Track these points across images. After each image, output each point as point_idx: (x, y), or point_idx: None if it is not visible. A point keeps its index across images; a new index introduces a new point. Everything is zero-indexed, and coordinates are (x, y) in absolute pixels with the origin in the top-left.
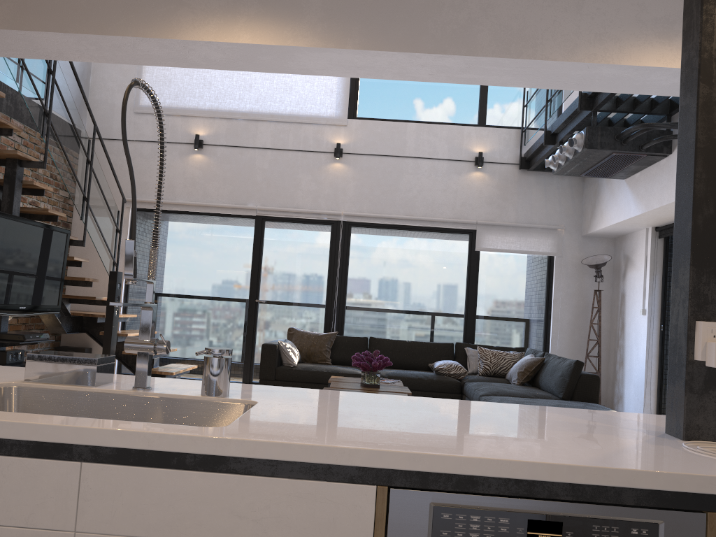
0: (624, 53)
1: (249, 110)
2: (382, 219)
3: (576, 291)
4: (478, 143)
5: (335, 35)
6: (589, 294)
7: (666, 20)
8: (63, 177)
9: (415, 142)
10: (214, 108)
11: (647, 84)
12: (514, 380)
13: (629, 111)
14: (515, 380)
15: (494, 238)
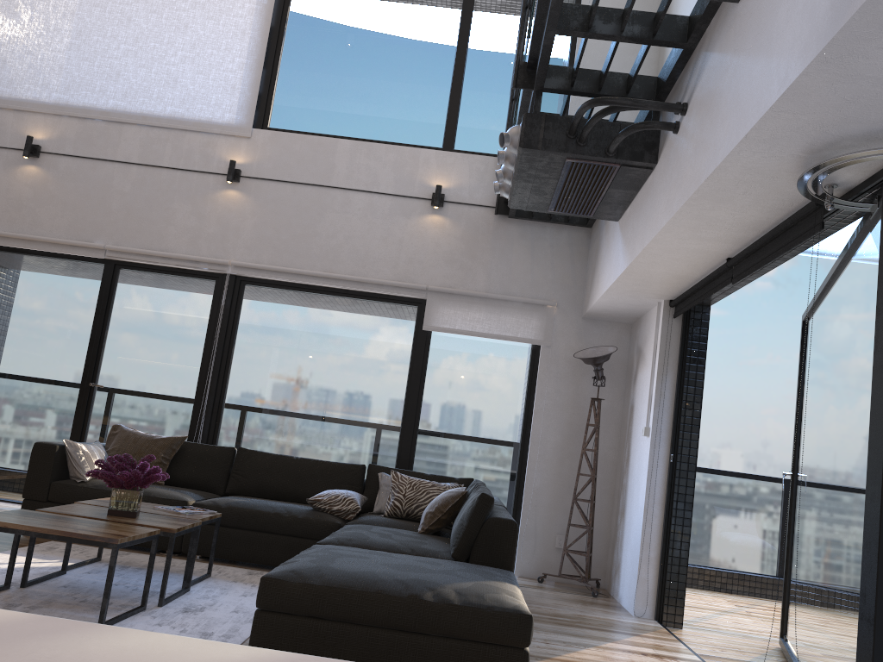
0: None
1: (112, 107)
2: (289, 275)
3: (569, 399)
4: (439, 174)
5: None
6: (588, 406)
7: None
8: None
9: (348, 167)
10: (62, 102)
11: None
12: (420, 526)
13: (592, 92)
14: (420, 526)
15: (452, 313)
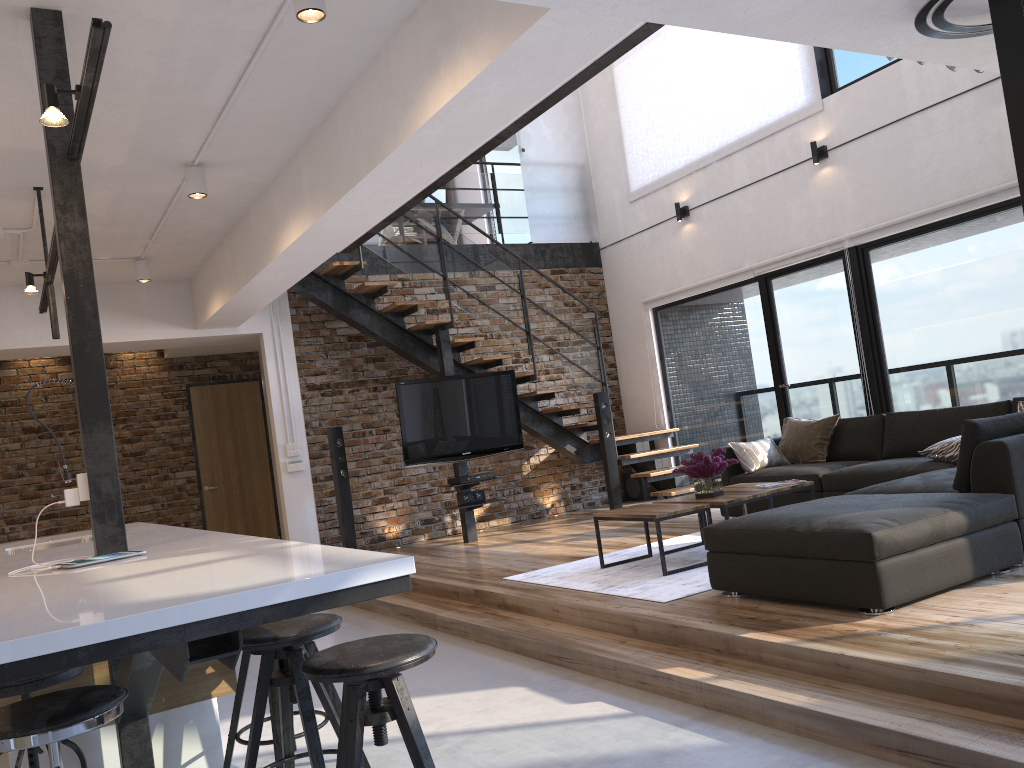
0: (418, 113)
1: (718, 146)
2: (898, 225)
3: None
4: None
5: (315, 208)
6: None
7: (431, 52)
8: (487, 324)
9: (917, 85)
10: (688, 162)
11: (492, 111)
12: None
13: None
14: None
15: None
